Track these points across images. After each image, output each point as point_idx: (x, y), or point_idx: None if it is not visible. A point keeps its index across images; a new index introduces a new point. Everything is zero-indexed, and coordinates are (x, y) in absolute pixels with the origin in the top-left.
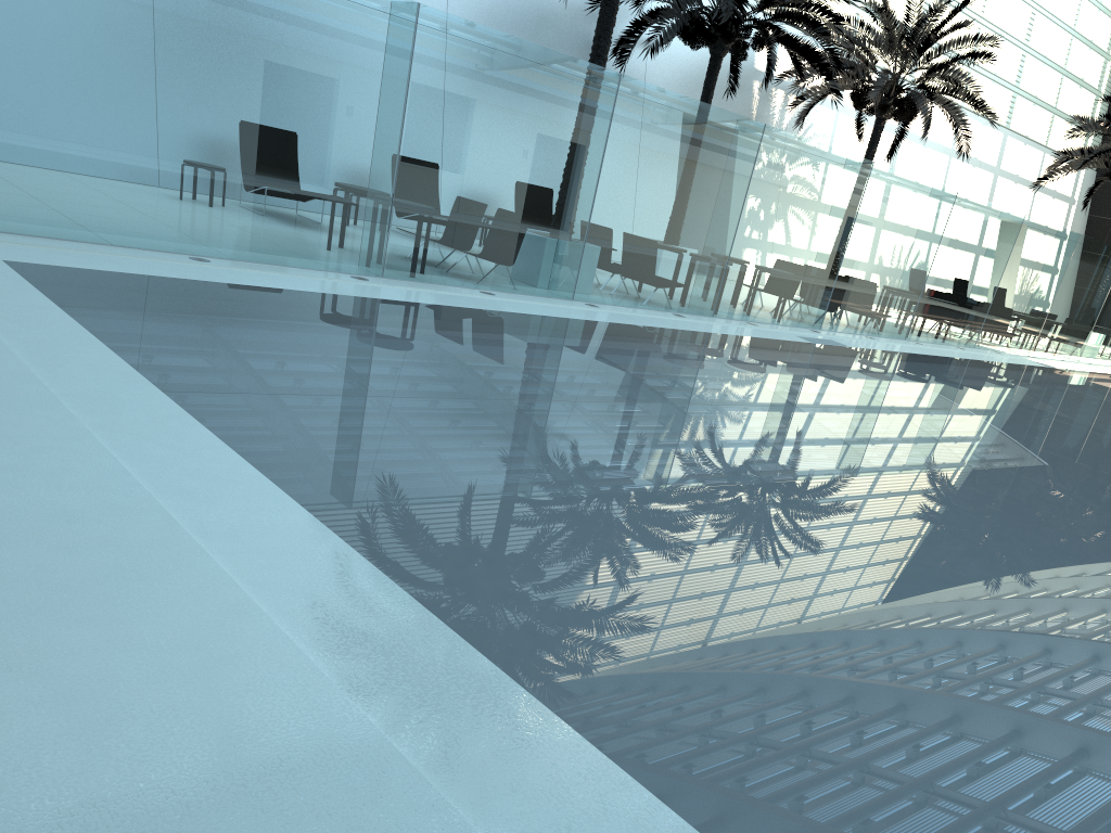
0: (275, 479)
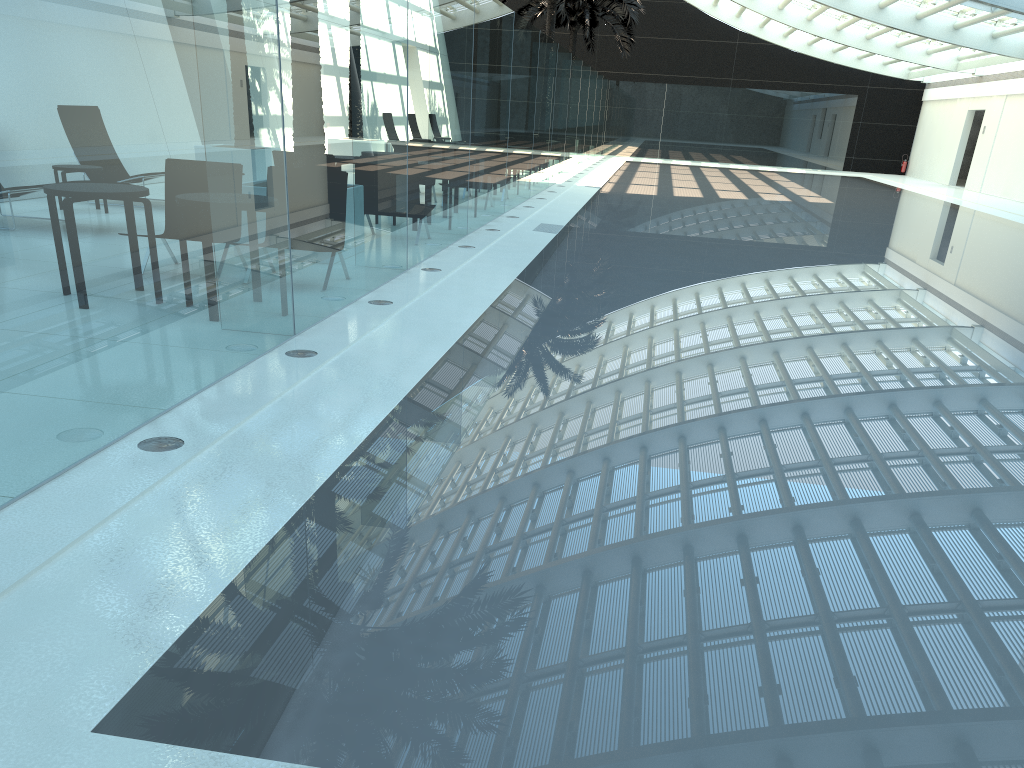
0: None
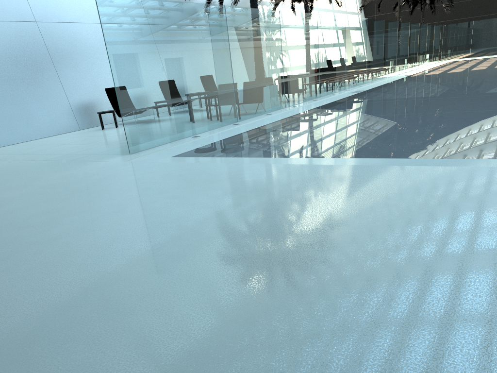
0: (453, 158)
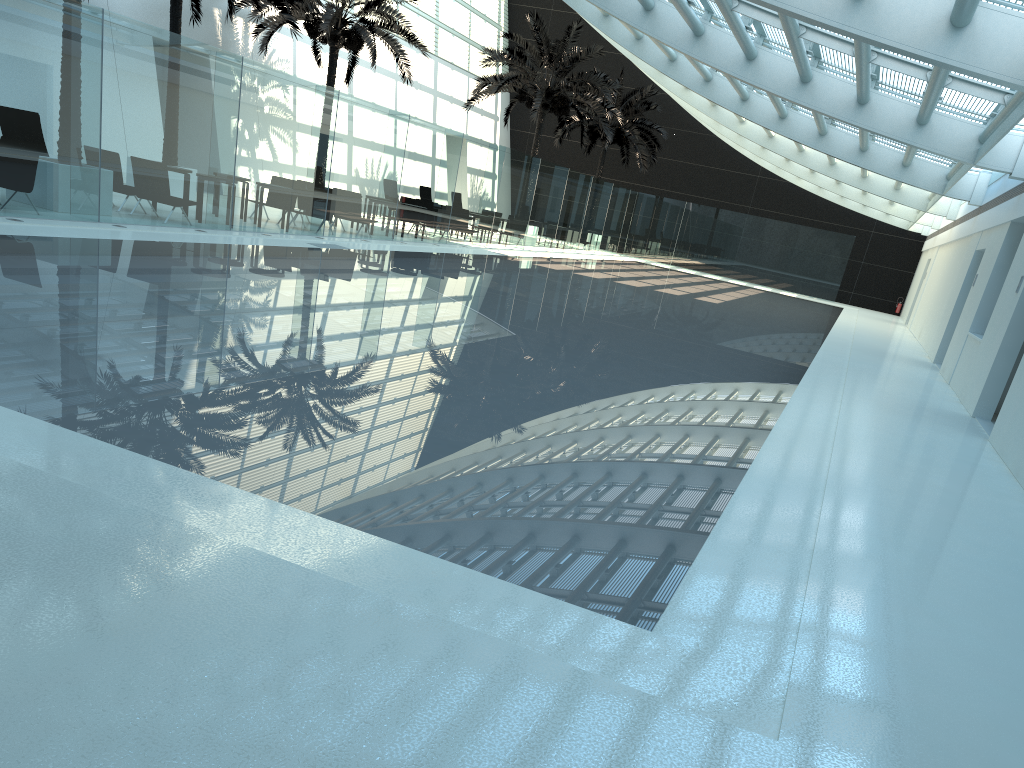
0: None
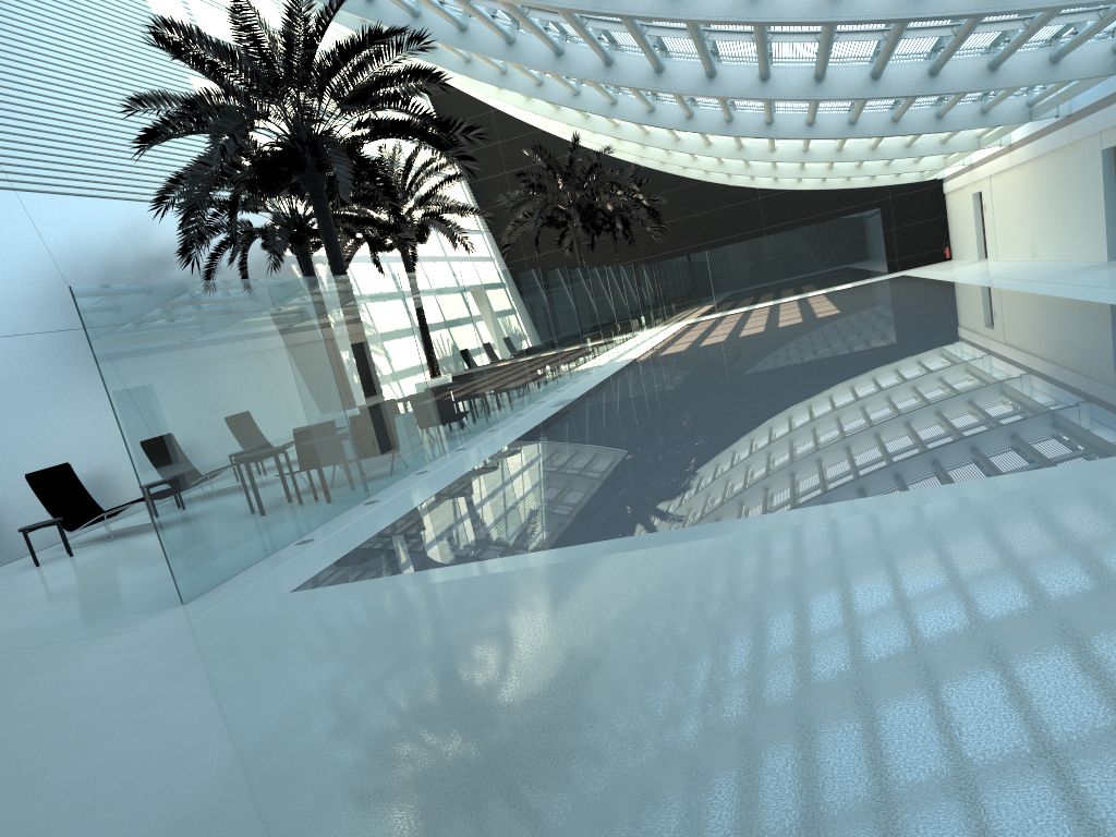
0: (880, 494)
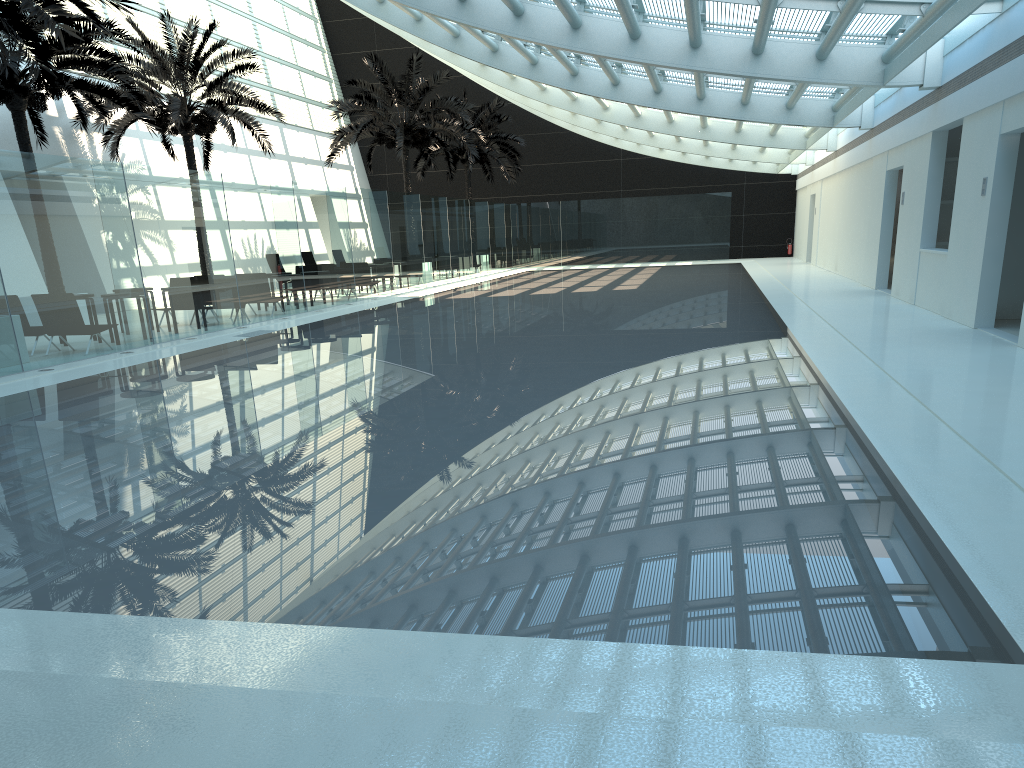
0: (16, 606)
